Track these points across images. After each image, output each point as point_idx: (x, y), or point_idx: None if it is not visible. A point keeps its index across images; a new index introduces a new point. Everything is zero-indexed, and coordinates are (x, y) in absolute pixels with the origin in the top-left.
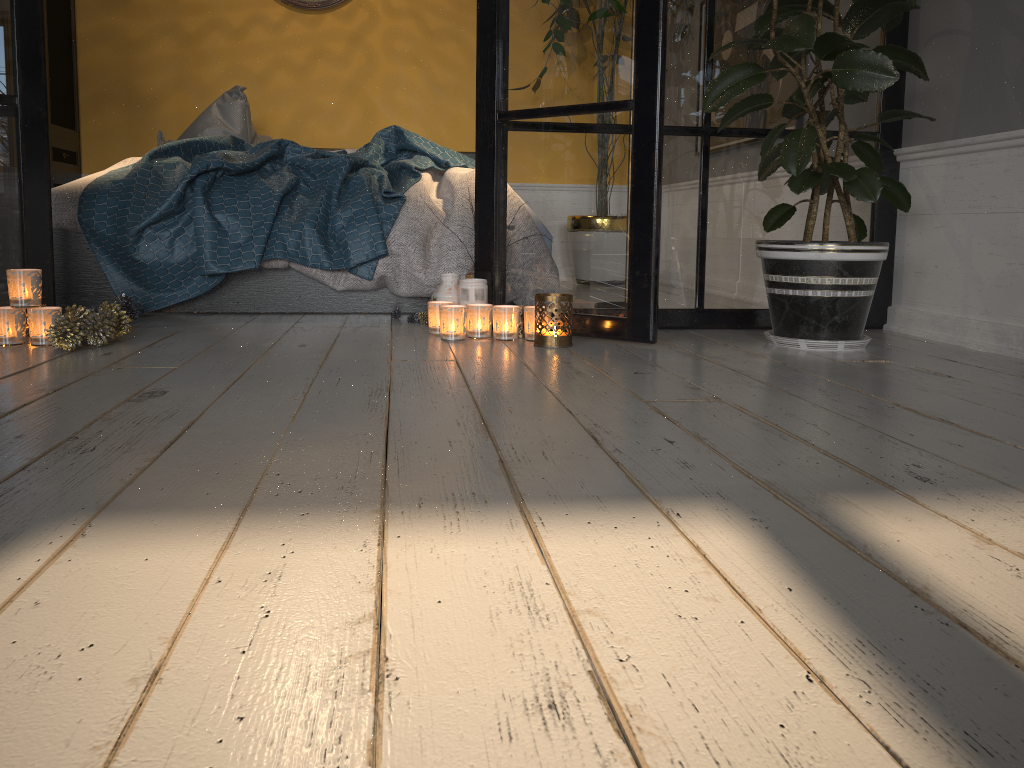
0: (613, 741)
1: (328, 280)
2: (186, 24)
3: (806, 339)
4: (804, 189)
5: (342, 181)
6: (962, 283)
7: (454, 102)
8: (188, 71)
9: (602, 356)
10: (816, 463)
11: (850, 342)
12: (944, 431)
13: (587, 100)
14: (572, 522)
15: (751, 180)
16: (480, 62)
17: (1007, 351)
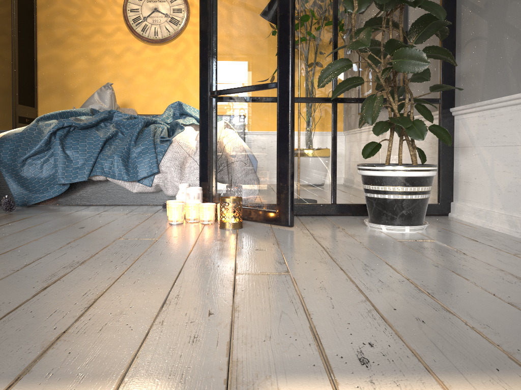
0: None
1: (128, 187)
2: (92, 52)
3: (385, 225)
4: (381, 133)
5: (138, 131)
6: (489, 189)
7: None
8: (93, 76)
9: (251, 236)
10: (295, 340)
11: (413, 227)
12: (422, 306)
13: (254, 83)
14: None
15: (363, 128)
16: (201, 64)
17: (515, 233)
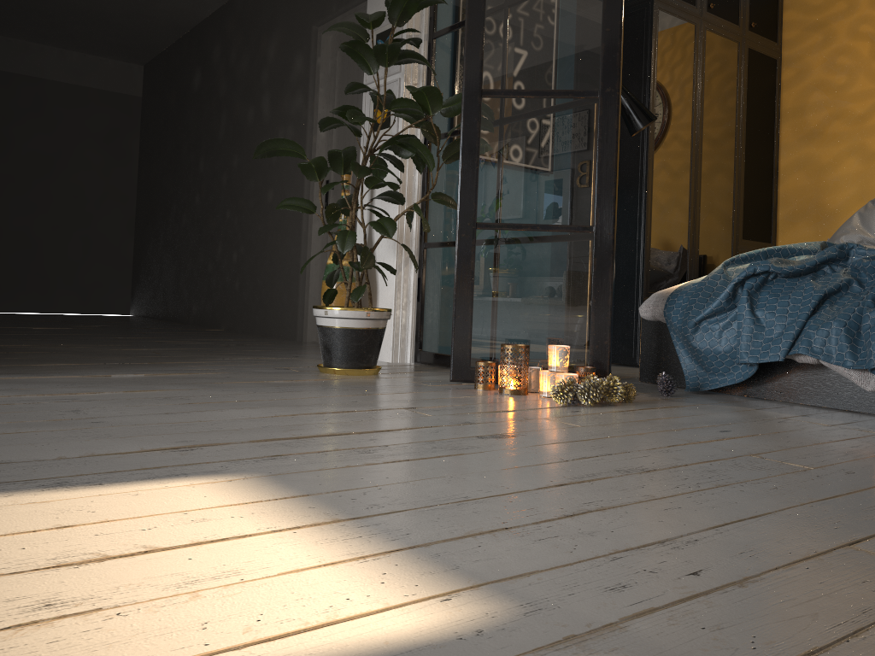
0: (6, 625)
1: (855, 379)
2: (870, 143)
3: None
4: None
5: None
6: None
7: None
8: (869, 184)
9: None
10: (751, 647)
11: None
12: None
13: None
14: (379, 568)
15: None
16: None
17: None
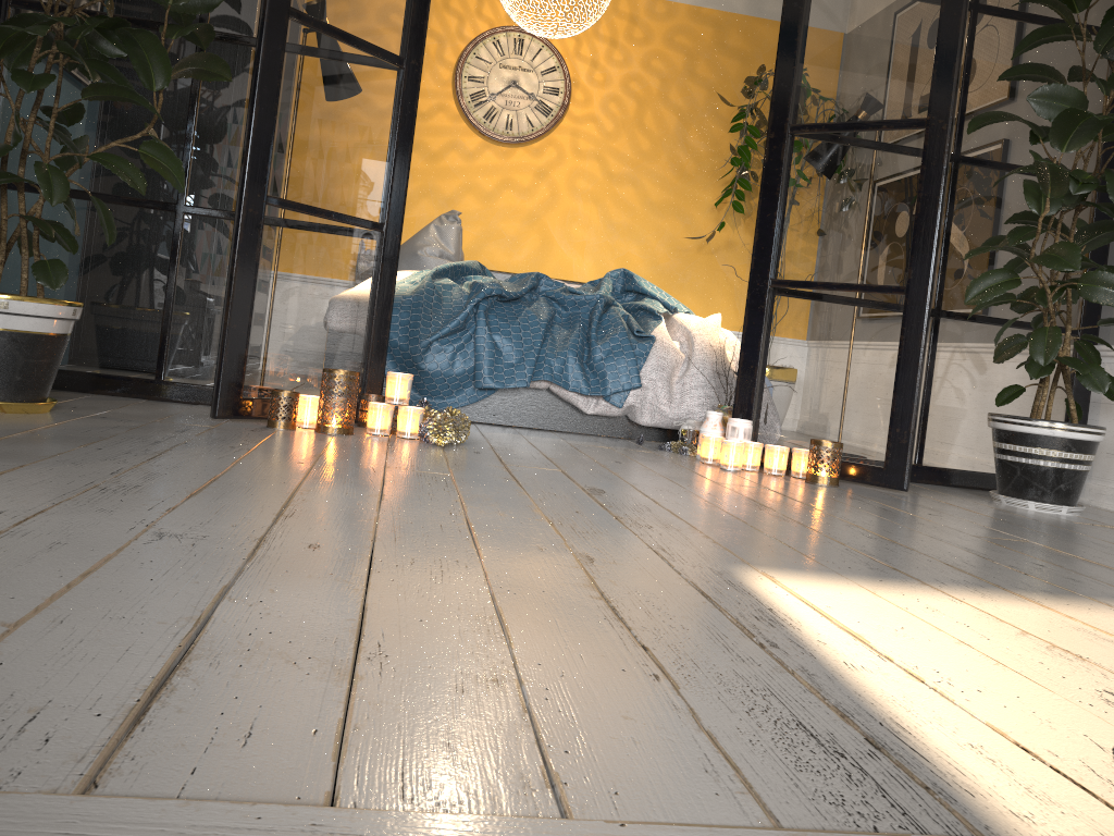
0: None
1: (581, 404)
2: None
3: (1035, 501)
4: (1041, 375)
5: (599, 317)
6: None
7: (625, 241)
8: None
9: (878, 497)
10: None
11: (1072, 508)
12: None
13: (860, 281)
14: (1056, 603)
15: (970, 358)
16: (758, 235)
17: None
